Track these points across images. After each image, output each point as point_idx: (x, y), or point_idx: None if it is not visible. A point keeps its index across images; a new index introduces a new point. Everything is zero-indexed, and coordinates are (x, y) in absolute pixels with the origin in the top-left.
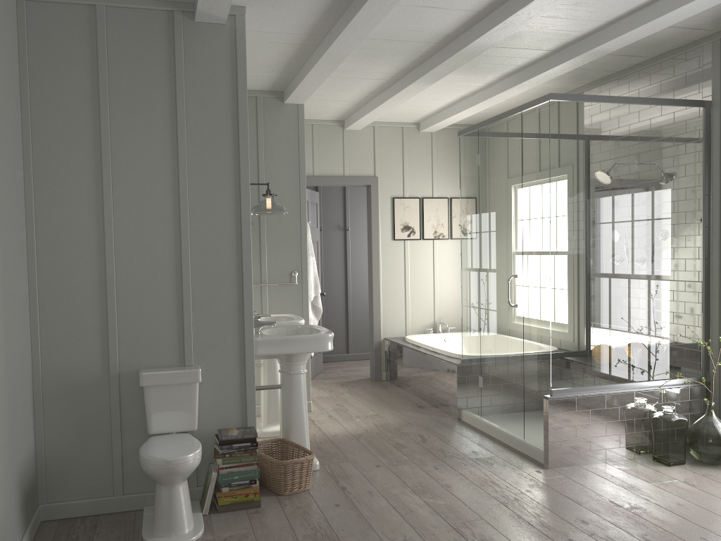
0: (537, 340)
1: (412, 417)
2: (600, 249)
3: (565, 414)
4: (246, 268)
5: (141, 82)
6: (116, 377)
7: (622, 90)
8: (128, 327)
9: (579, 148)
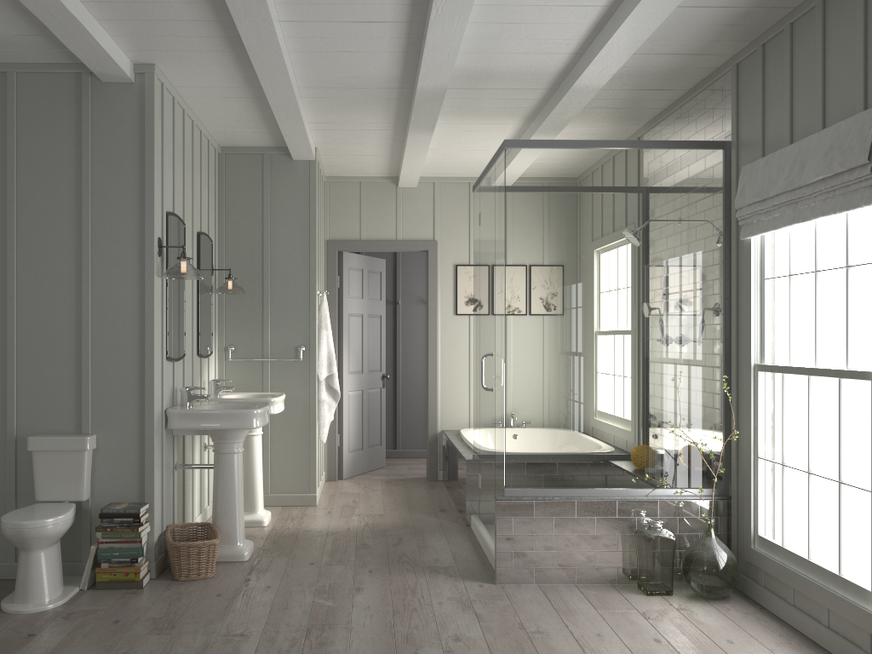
0: (500, 430)
1: (418, 520)
2: (574, 323)
3: (519, 520)
4: (148, 335)
5: (48, 145)
6: (13, 440)
7: (670, 131)
8: (27, 390)
9: (545, 203)
